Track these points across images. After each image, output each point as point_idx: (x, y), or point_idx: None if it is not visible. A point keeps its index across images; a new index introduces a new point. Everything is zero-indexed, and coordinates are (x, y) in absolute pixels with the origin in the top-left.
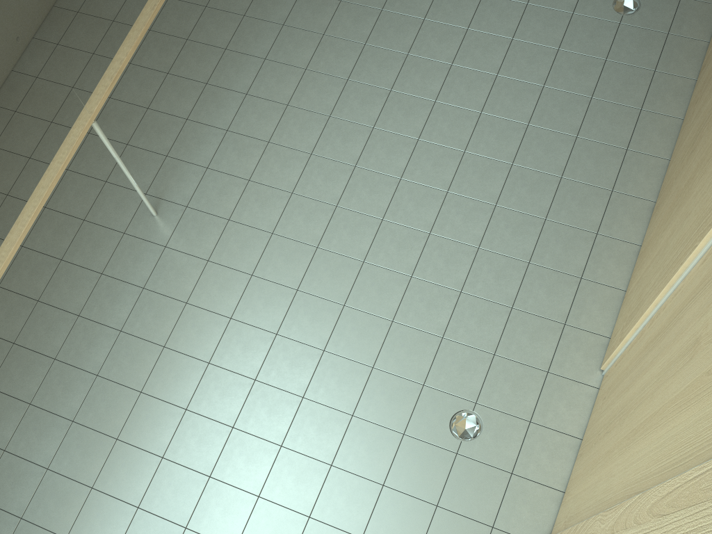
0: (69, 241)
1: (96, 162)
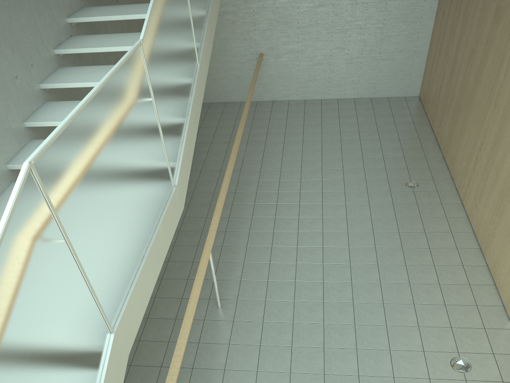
0: (170, 331)
1: (172, 290)
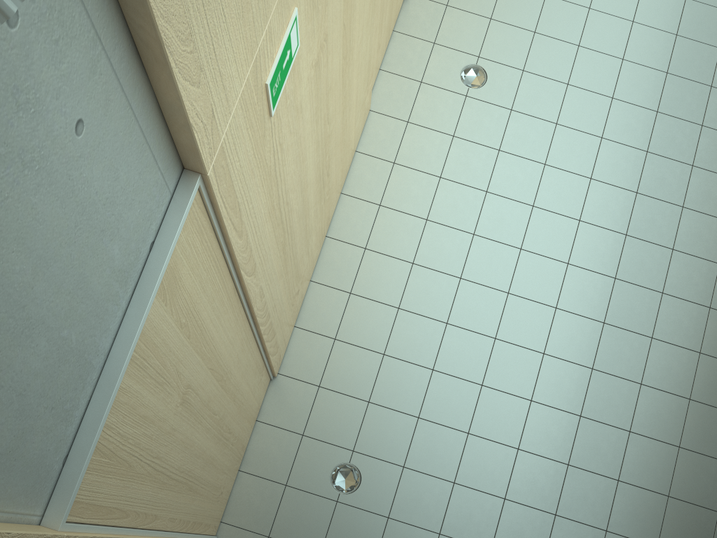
0: None
1: None
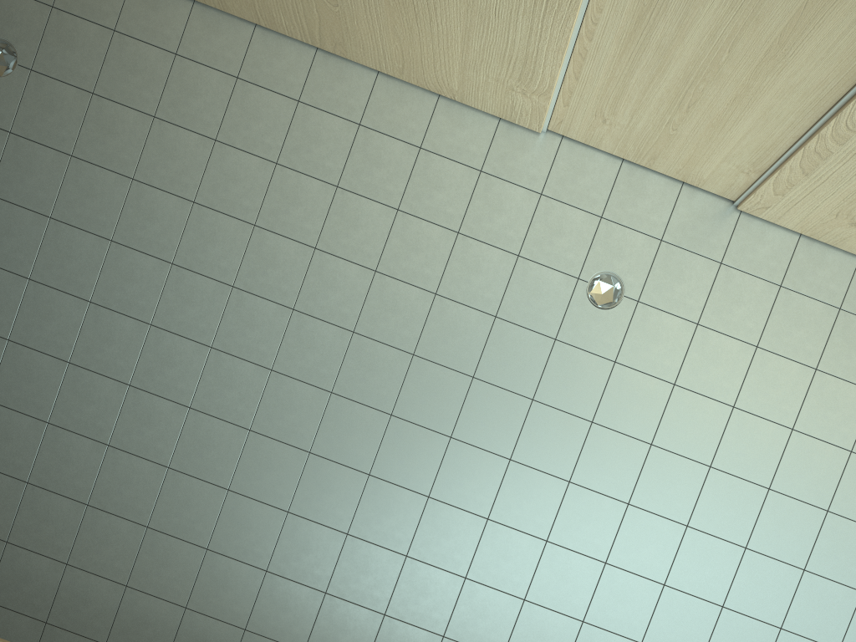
0: None
1: None
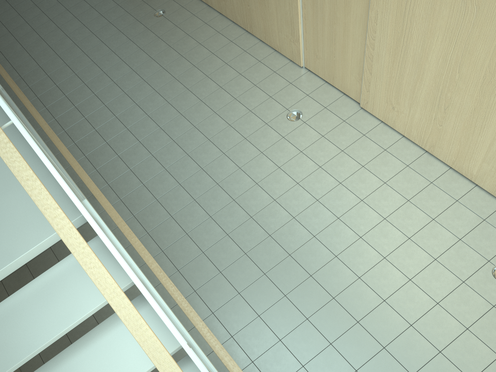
0: None
1: None
